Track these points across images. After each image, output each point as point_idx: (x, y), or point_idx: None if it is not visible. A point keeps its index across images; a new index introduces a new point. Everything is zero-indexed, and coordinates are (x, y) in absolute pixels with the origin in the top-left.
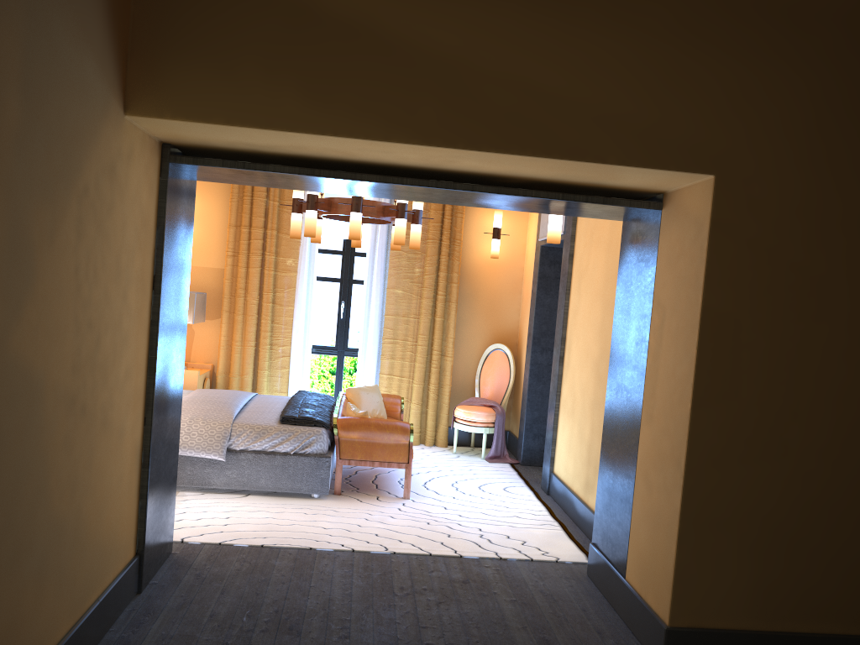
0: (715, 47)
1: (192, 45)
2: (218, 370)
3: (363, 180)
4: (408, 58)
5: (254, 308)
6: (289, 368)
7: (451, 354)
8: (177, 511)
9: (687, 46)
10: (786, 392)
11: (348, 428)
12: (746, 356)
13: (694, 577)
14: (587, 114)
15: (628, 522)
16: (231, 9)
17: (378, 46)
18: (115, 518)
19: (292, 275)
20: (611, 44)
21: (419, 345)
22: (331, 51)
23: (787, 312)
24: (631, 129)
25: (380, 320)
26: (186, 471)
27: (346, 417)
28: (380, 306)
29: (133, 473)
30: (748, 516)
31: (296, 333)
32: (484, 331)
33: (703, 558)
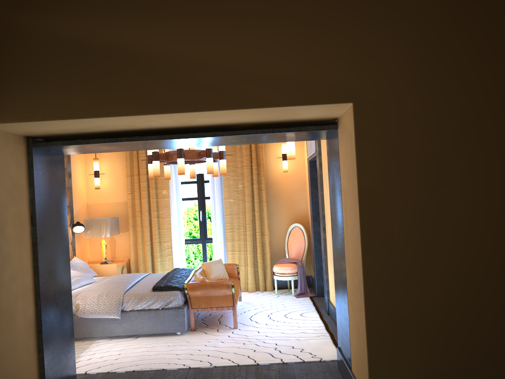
0: (339, 22)
1: (17, 77)
2: (131, 261)
3: (147, 140)
4: (146, 62)
5: (147, 222)
6: (172, 255)
7: (267, 234)
8: (90, 353)
9: (321, 25)
10: (425, 236)
11: (193, 289)
12: (393, 216)
13: (383, 368)
14: (263, 78)
15: (348, 333)
16: (37, 52)
17: (127, 59)
18: (14, 368)
19: (167, 199)
20: (272, 32)
21: (247, 231)
22: (99, 66)
23: (416, 183)
24: (292, 83)
25: (222, 219)
26: (99, 327)
27: (192, 282)
28: (221, 211)
29: (29, 337)
30: (413, 322)
31: (173, 234)
32: (286, 217)
33: (386, 354)
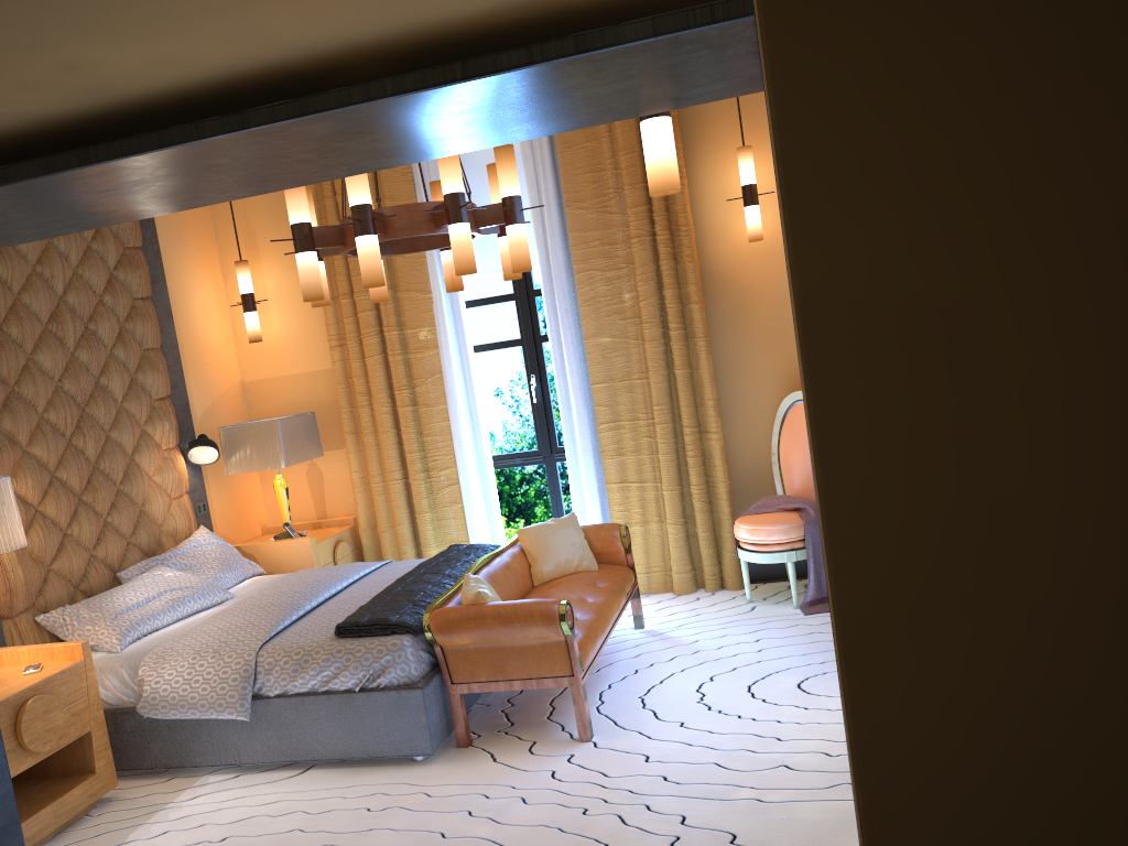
0: None
1: None
2: (360, 526)
3: (11, 182)
4: None
5: (387, 420)
6: (462, 501)
7: (716, 428)
8: (157, 829)
9: None
10: None
11: (448, 630)
12: (1016, 440)
13: None
14: None
15: None
16: None
17: None
18: None
19: (432, 353)
20: None
21: (656, 424)
22: None
23: None
24: None
25: (584, 395)
26: (203, 742)
27: (445, 609)
28: (580, 372)
29: None
30: None
31: (458, 445)
32: (772, 373)
33: None
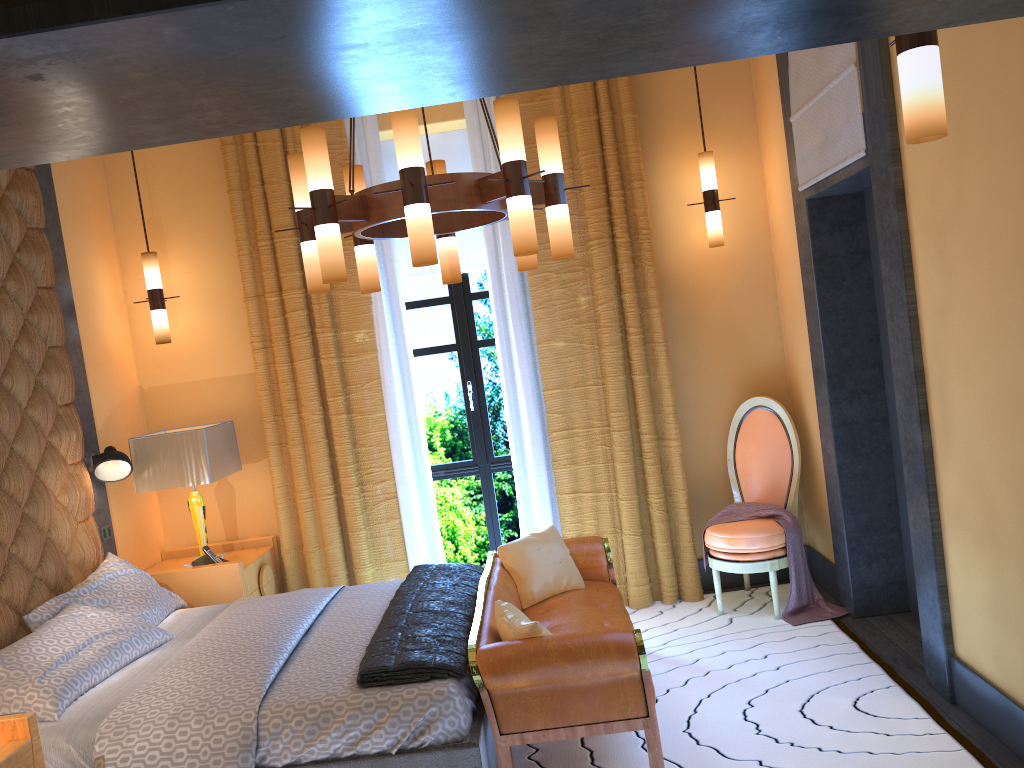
0: None
1: None
2: (283, 546)
3: None
4: None
5: (318, 429)
6: (400, 517)
7: (675, 435)
8: None
9: None
10: None
11: (502, 671)
12: None
13: None
14: None
15: None
16: None
17: None
18: None
19: (370, 357)
20: None
21: (615, 431)
22: None
23: None
24: None
25: (536, 401)
26: None
27: (495, 646)
28: (532, 378)
29: None
30: None
31: (398, 456)
32: (724, 380)
33: None
